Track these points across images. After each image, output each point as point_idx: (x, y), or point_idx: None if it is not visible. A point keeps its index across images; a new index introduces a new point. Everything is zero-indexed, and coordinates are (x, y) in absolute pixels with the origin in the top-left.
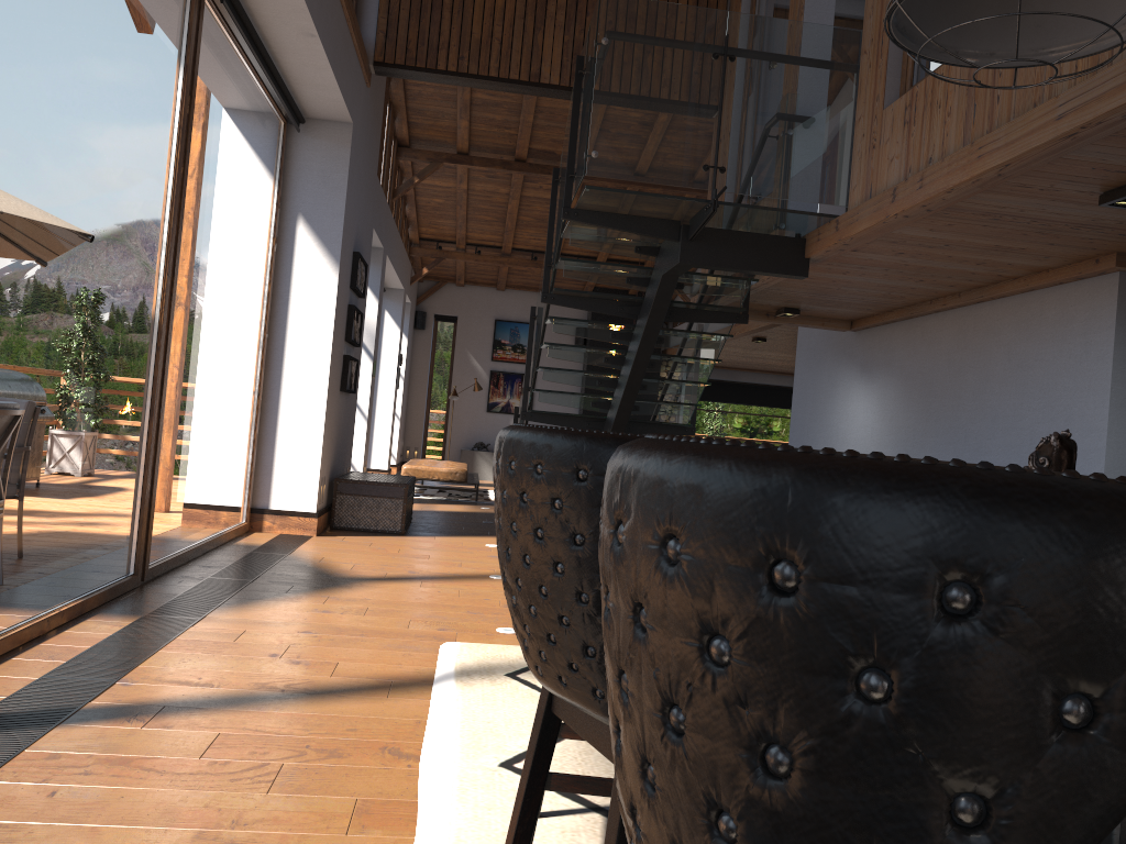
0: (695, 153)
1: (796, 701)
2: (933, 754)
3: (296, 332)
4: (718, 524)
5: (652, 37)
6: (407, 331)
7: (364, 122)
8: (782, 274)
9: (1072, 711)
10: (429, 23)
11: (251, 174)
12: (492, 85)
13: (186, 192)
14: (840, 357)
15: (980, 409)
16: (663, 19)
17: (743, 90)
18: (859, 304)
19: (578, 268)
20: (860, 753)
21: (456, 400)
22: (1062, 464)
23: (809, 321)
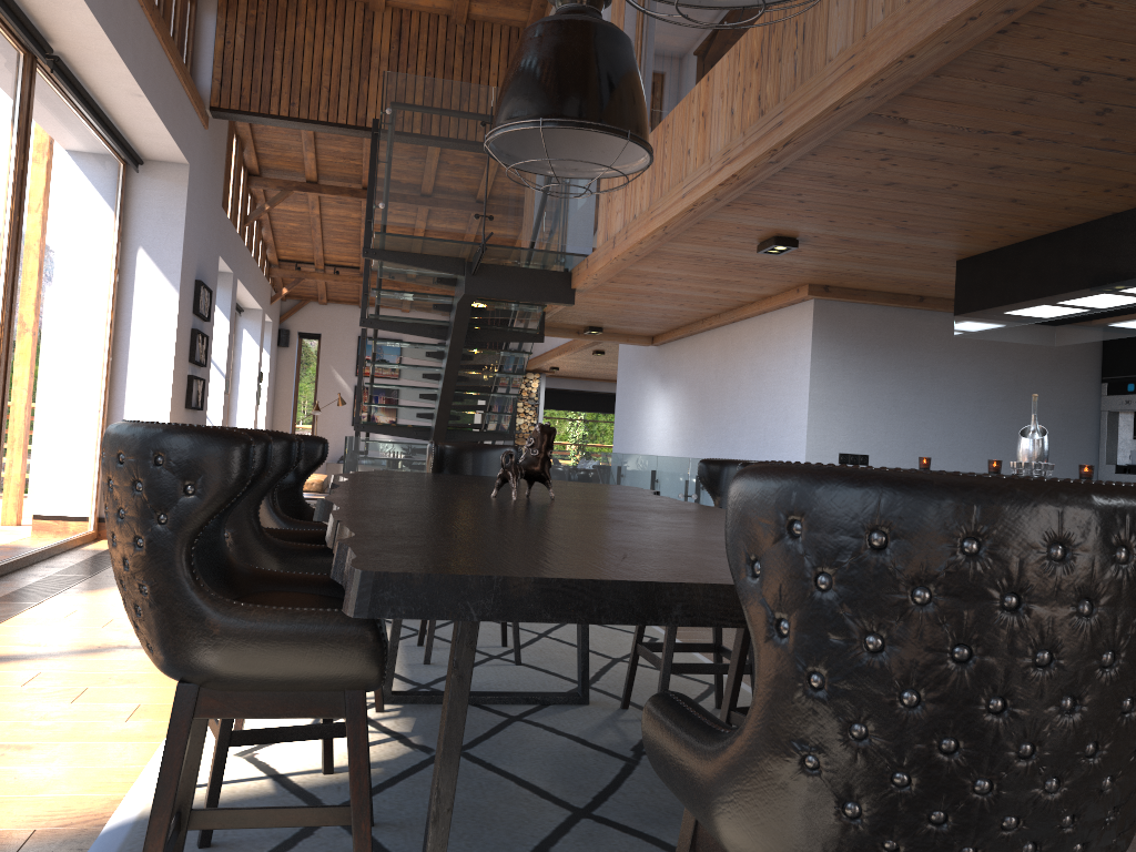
0: (468, 204)
1: (124, 494)
2: (152, 503)
3: (139, 355)
4: (110, 445)
5: (429, 108)
6: (269, 349)
7: (203, 161)
8: (552, 302)
9: (188, 489)
10: (262, 72)
11: (89, 214)
12: (322, 128)
13: (23, 237)
14: (647, 369)
15: (735, 412)
16: (438, 93)
17: None
18: (648, 323)
19: (390, 297)
20: (136, 505)
21: (322, 415)
22: (542, 441)
23: (616, 337)
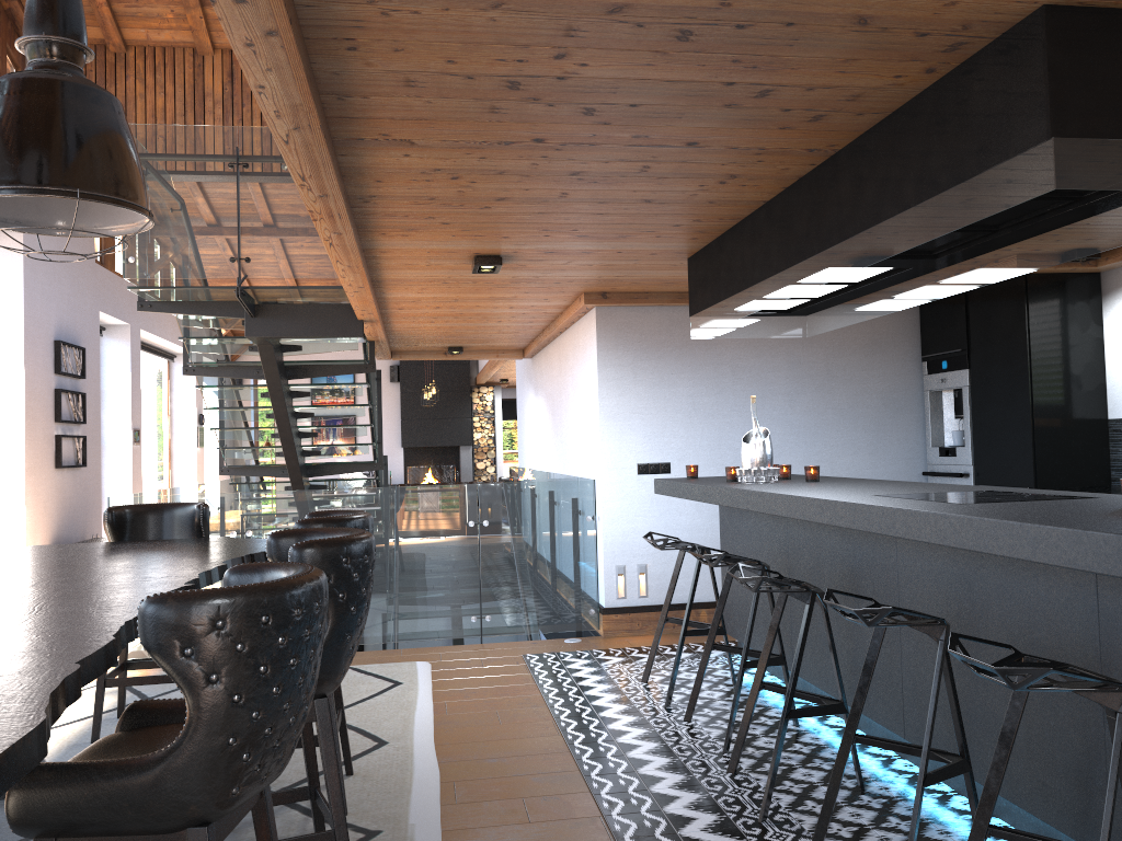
0: (222, 248)
1: None
2: None
3: None
4: None
5: (173, 156)
6: None
7: None
8: (339, 336)
9: None
10: None
11: None
12: None
13: None
14: (528, 381)
15: (568, 424)
16: (181, 139)
17: (259, 191)
18: (499, 339)
19: (204, 343)
20: None
21: None
22: None
23: (485, 354)
